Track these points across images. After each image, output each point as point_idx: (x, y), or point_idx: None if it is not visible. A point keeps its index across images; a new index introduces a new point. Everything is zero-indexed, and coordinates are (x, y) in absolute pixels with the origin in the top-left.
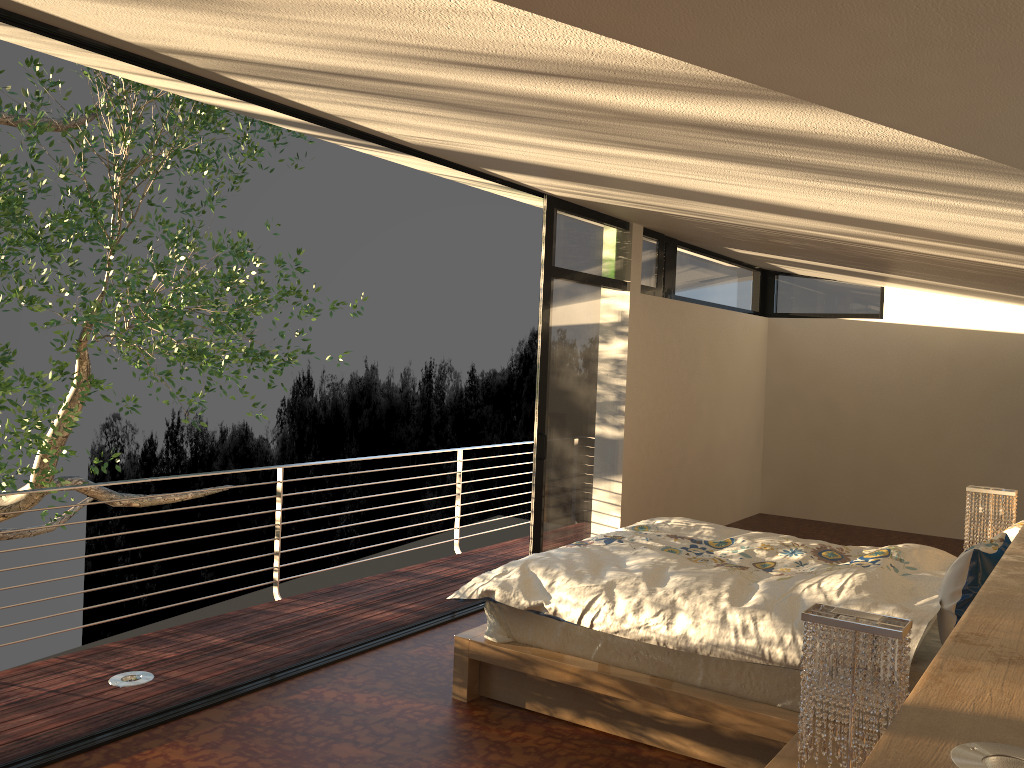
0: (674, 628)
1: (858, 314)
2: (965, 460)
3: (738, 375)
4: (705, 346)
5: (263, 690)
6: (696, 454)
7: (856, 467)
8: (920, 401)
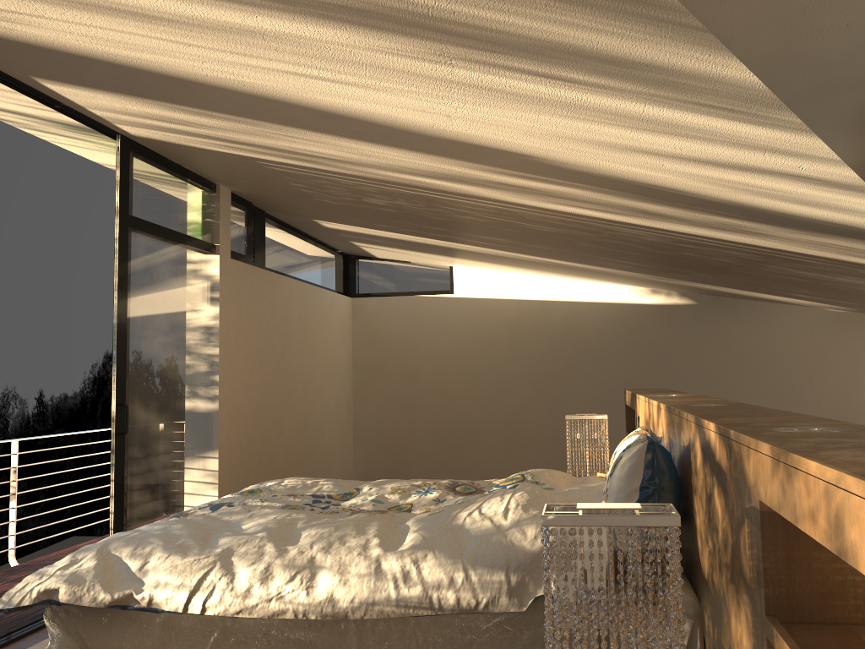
0: (316, 592)
1: (432, 291)
2: (529, 412)
3: (328, 350)
4: (297, 319)
5: None
6: (293, 427)
7: (439, 429)
8: (489, 364)
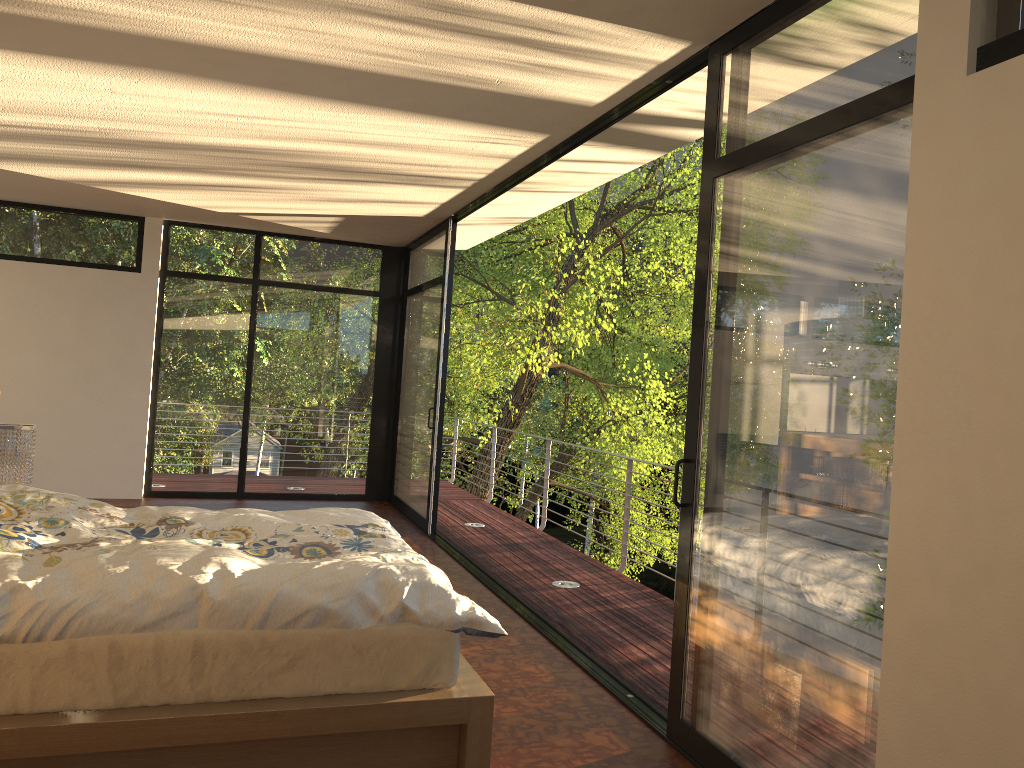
0: None
1: None
2: None
3: None
4: None
5: (497, 598)
6: None
7: None
8: None
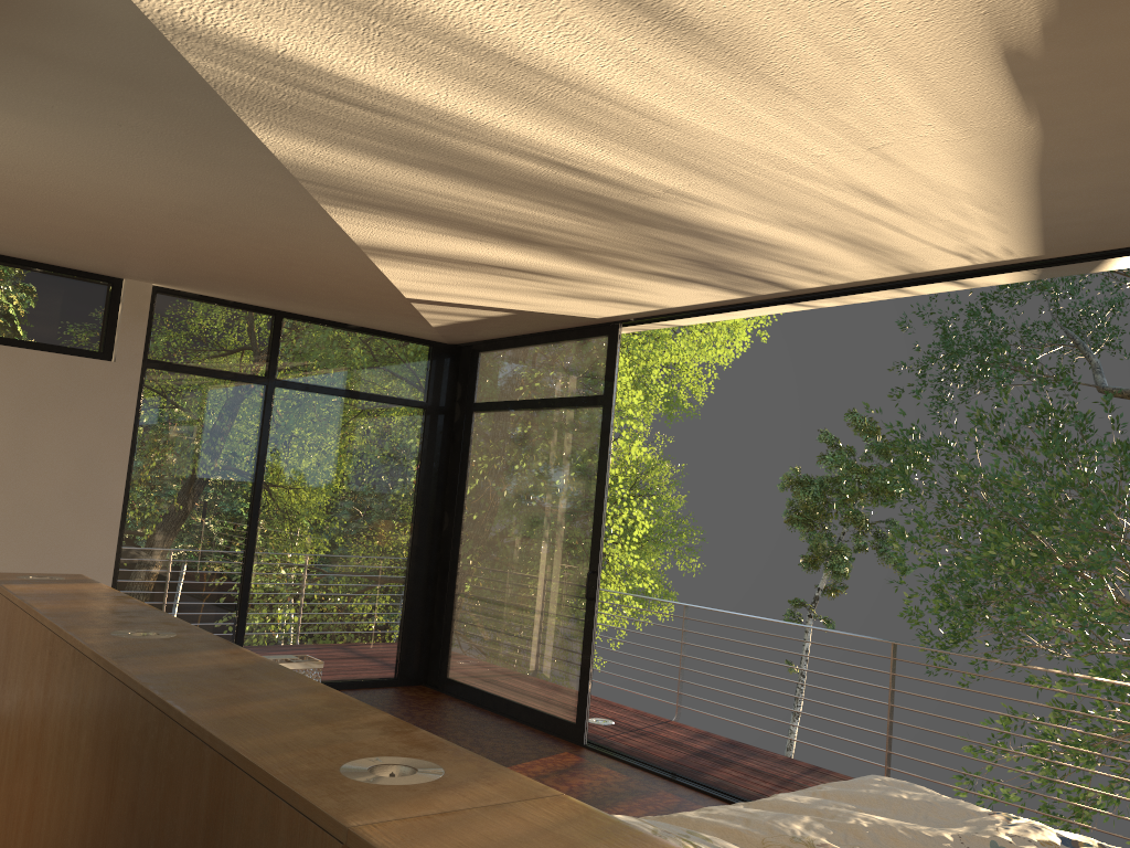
0: None
1: None
2: None
3: None
4: None
5: None
6: None
7: None
8: None
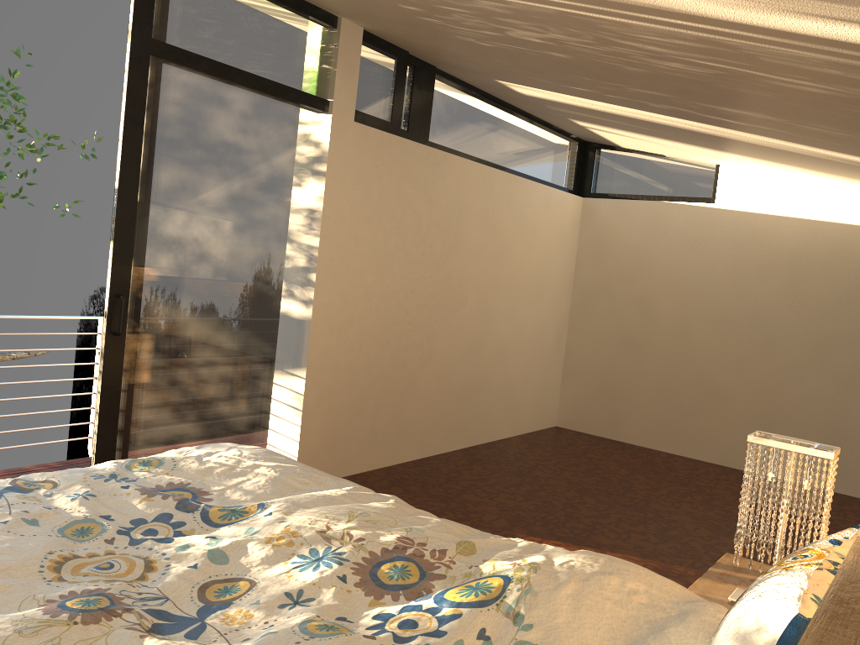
0: None
1: (687, 197)
2: (799, 383)
3: (531, 260)
4: (476, 215)
5: None
6: (453, 350)
7: (668, 382)
8: (750, 307)
